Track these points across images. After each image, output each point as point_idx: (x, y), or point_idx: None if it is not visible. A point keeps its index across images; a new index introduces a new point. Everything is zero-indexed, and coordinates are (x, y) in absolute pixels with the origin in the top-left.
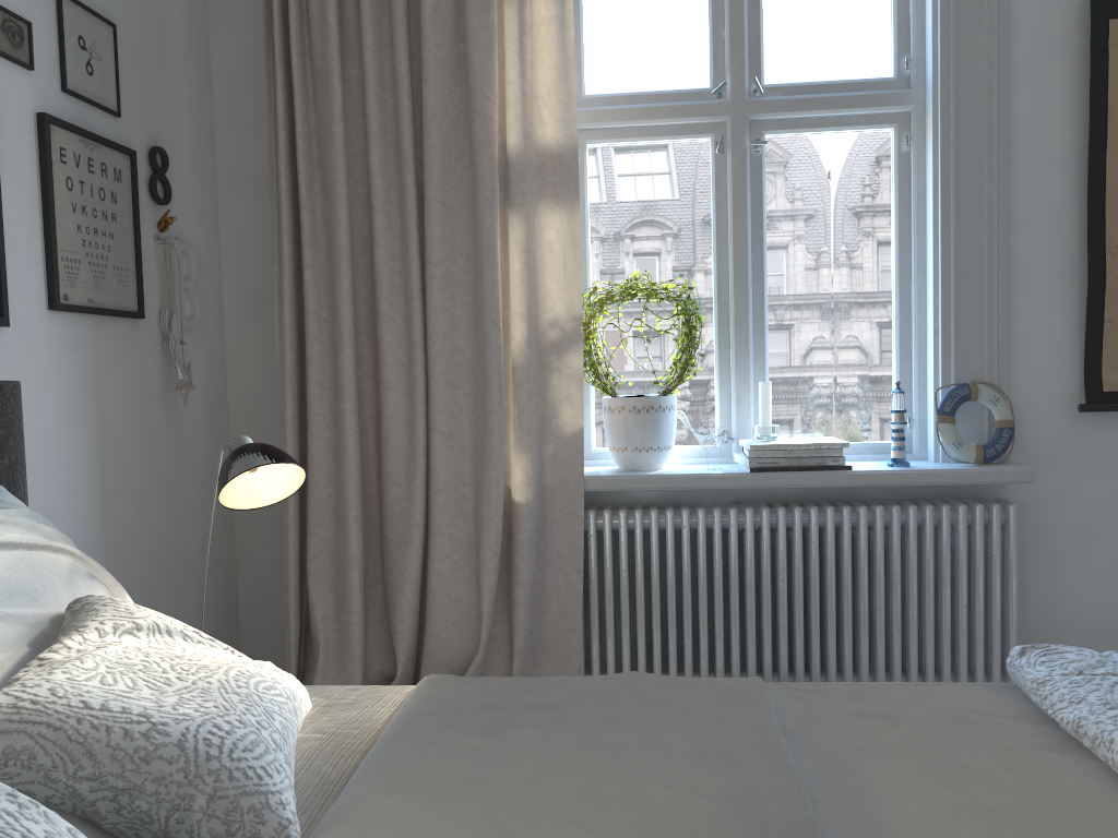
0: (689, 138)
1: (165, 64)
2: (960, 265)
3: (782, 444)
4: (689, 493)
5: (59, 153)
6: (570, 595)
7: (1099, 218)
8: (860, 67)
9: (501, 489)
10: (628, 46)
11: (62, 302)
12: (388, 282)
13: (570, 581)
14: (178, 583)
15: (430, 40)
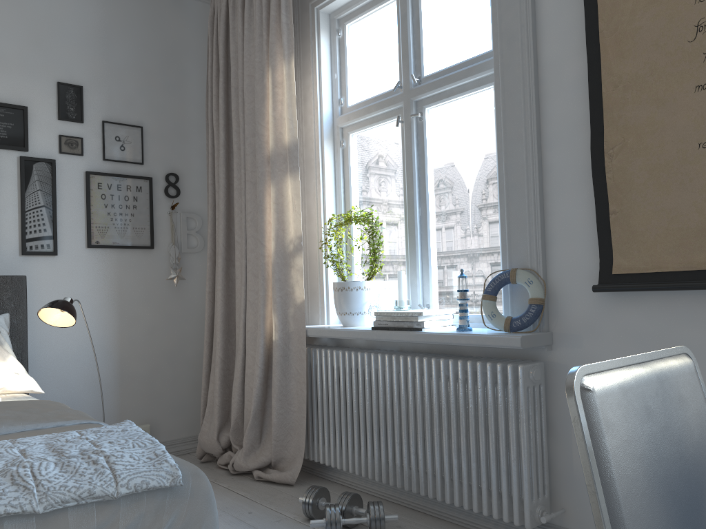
0: (390, 119)
1: (183, 135)
2: (509, 180)
3: (389, 312)
4: (378, 343)
5: (97, 185)
6: (301, 396)
7: (599, 126)
8: (476, 47)
9: (262, 332)
10: (367, 72)
11: (95, 244)
12: (238, 224)
13: (301, 388)
14: (177, 368)
15: (246, 101)
